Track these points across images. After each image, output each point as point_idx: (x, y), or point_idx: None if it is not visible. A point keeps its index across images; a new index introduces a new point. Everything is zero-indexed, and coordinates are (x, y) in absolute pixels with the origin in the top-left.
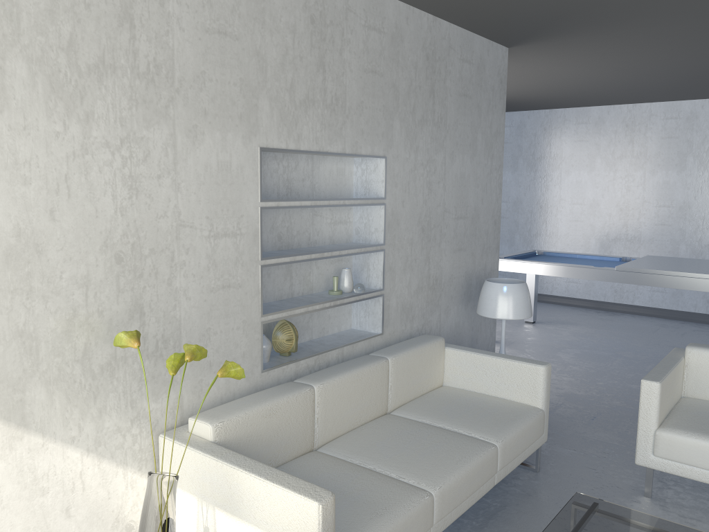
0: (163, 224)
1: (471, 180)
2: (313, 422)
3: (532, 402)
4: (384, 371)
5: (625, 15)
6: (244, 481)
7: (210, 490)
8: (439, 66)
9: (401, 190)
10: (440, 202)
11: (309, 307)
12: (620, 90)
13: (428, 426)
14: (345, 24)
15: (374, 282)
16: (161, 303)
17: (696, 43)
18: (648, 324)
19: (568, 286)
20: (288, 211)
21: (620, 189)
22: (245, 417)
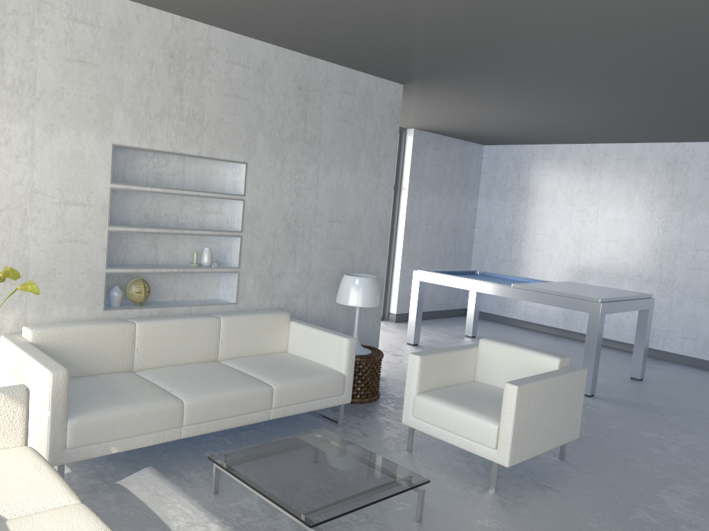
0: (18, 189)
1: (351, 191)
2: (133, 350)
3: (338, 367)
4: (214, 326)
5: (460, 62)
6: (27, 362)
7: (16, 371)
8: (313, 96)
9: (263, 191)
10: (310, 206)
11: (156, 269)
12: (558, 129)
13: (234, 370)
14: (206, 59)
15: (234, 262)
16: (13, 244)
17: (557, 88)
18: (583, 350)
19: (526, 310)
20: (156, 197)
21: (575, 222)
22: (62, 331)
